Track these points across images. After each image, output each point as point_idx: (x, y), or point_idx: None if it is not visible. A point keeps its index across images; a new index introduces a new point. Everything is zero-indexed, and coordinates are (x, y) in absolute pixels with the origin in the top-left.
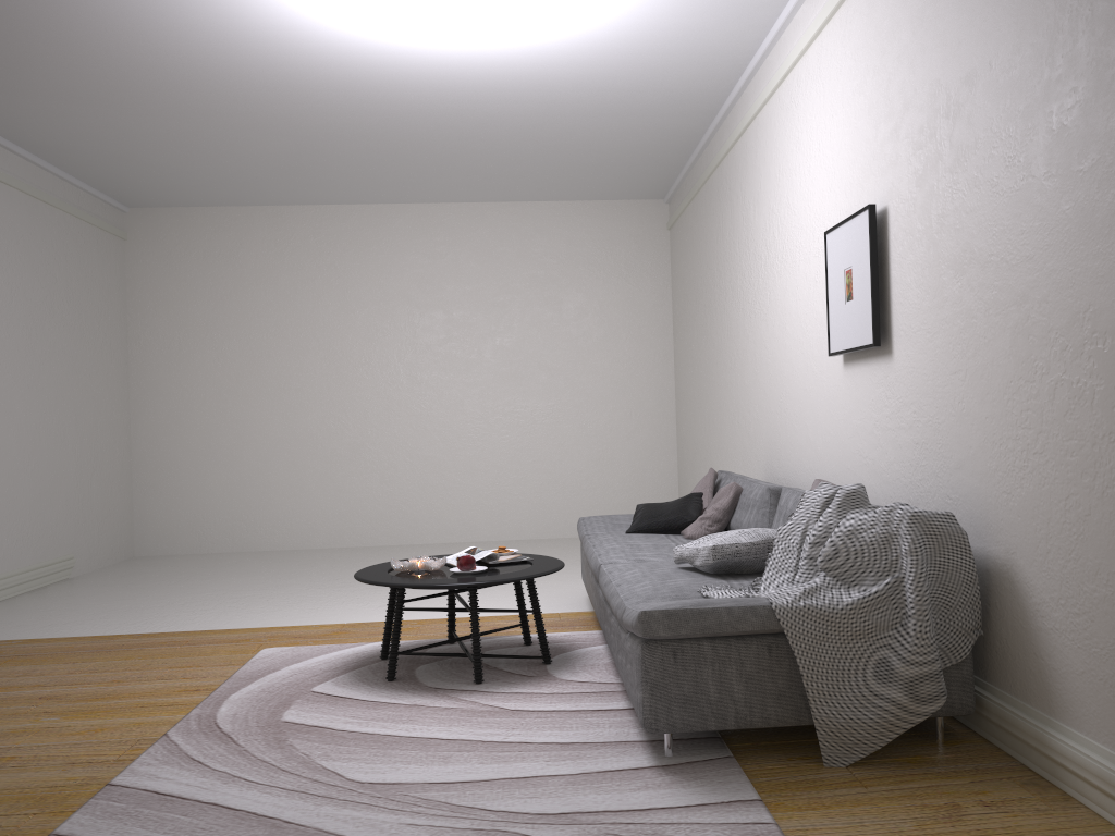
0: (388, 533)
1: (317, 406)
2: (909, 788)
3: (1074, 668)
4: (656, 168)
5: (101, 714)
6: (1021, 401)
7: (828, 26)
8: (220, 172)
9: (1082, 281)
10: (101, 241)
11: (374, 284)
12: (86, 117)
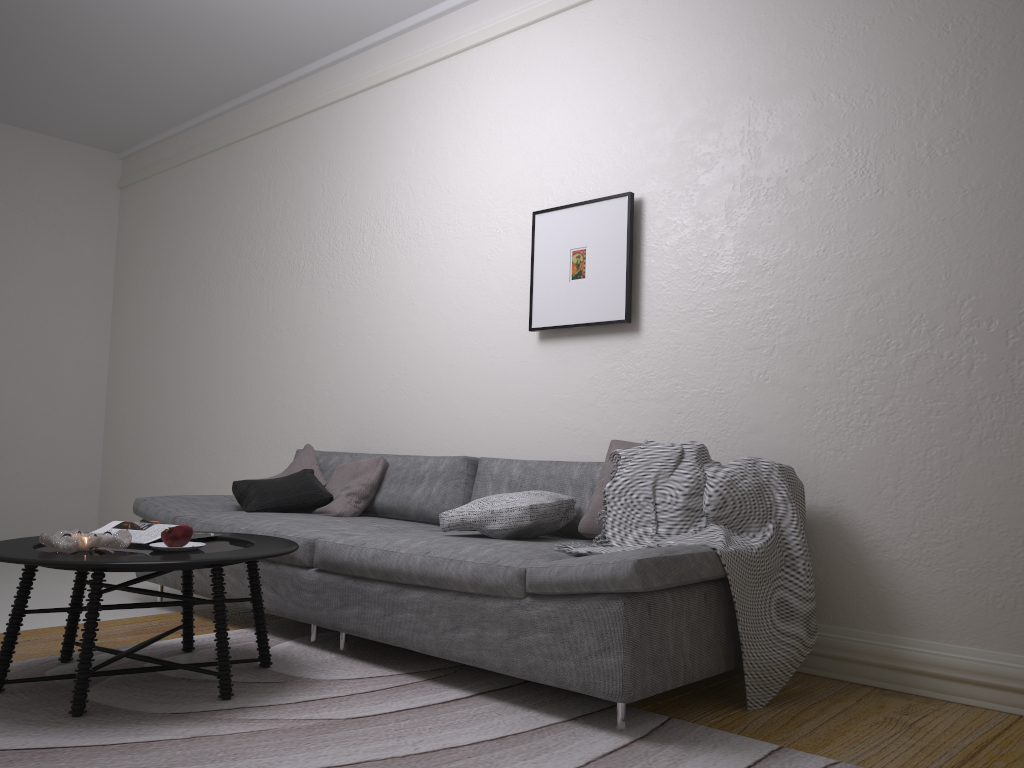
0: None
1: None
2: (839, 713)
3: (929, 589)
4: (151, 114)
5: None
6: (863, 371)
7: (541, 24)
8: None
9: (961, 276)
10: None
11: None
12: None
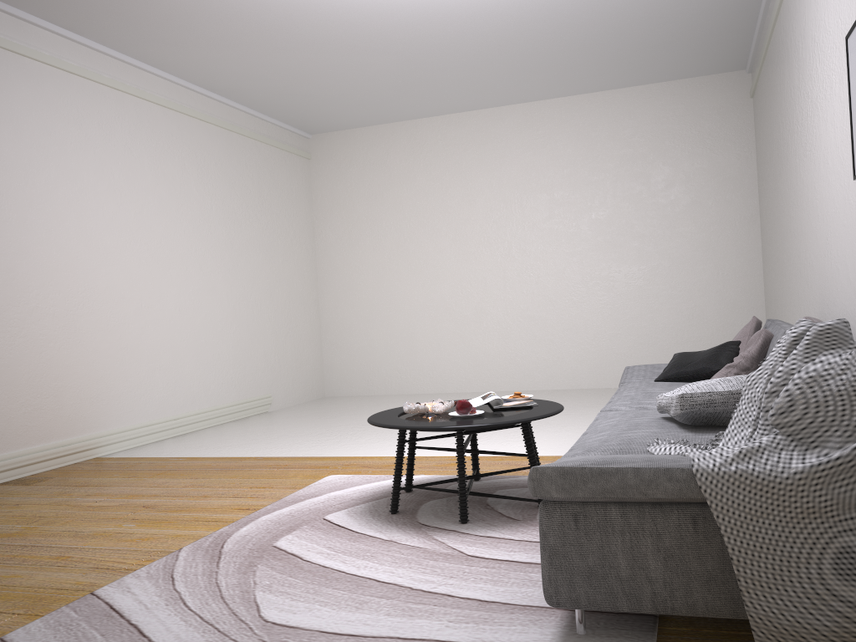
0: (506, 381)
1: (448, 278)
2: None
3: None
4: (726, 36)
5: (163, 525)
6: None
7: None
8: (357, 95)
9: None
10: (289, 161)
11: (488, 175)
12: (240, 59)
